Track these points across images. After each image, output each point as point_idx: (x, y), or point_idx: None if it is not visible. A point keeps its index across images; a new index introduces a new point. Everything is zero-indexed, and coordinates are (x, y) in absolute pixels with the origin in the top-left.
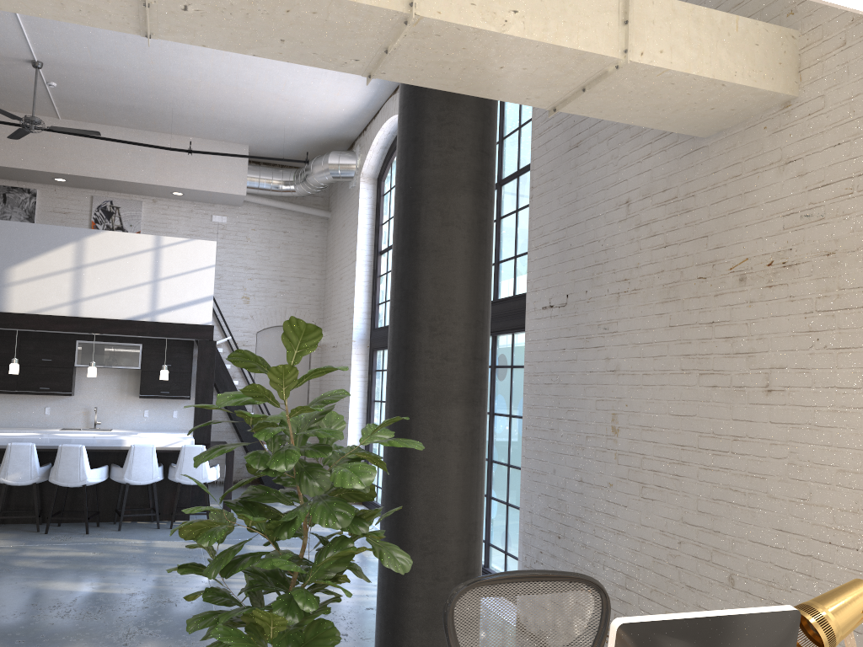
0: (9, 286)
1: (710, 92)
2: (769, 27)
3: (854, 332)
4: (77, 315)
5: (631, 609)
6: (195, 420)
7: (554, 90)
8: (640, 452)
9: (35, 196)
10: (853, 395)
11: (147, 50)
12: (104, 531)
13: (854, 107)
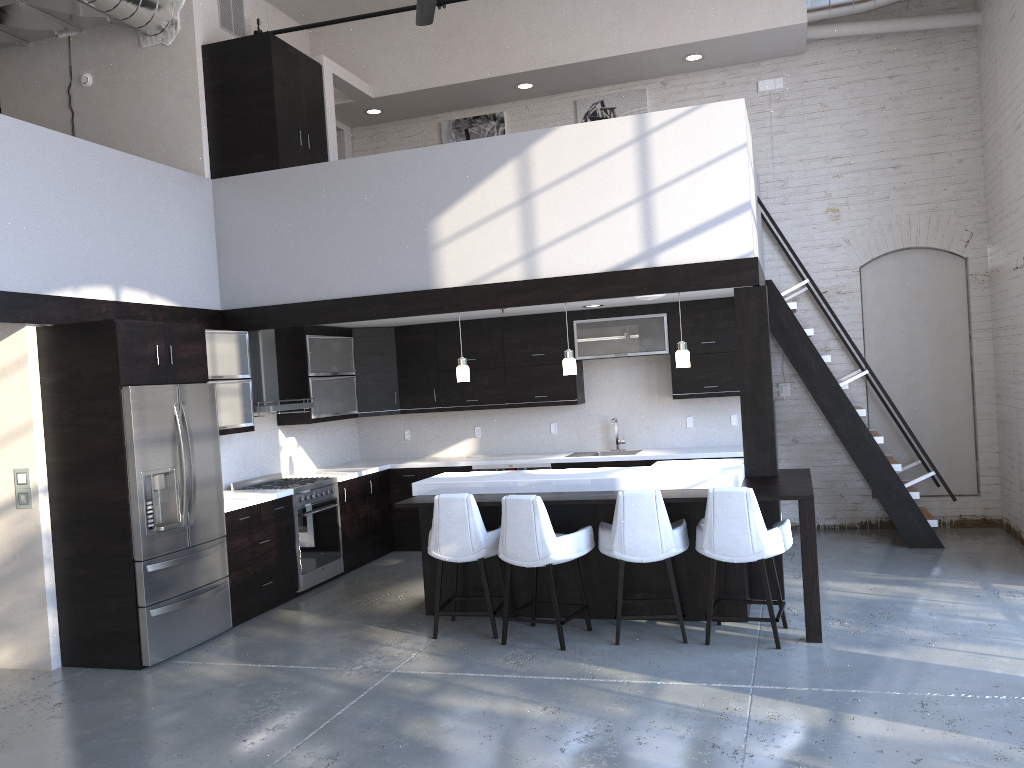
0: (437, 247)
1: None
2: None
3: None
4: (533, 277)
5: None
6: (745, 435)
7: None
8: None
9: (503, 123)
10: None
11: None
12: (592, 643)
13: None
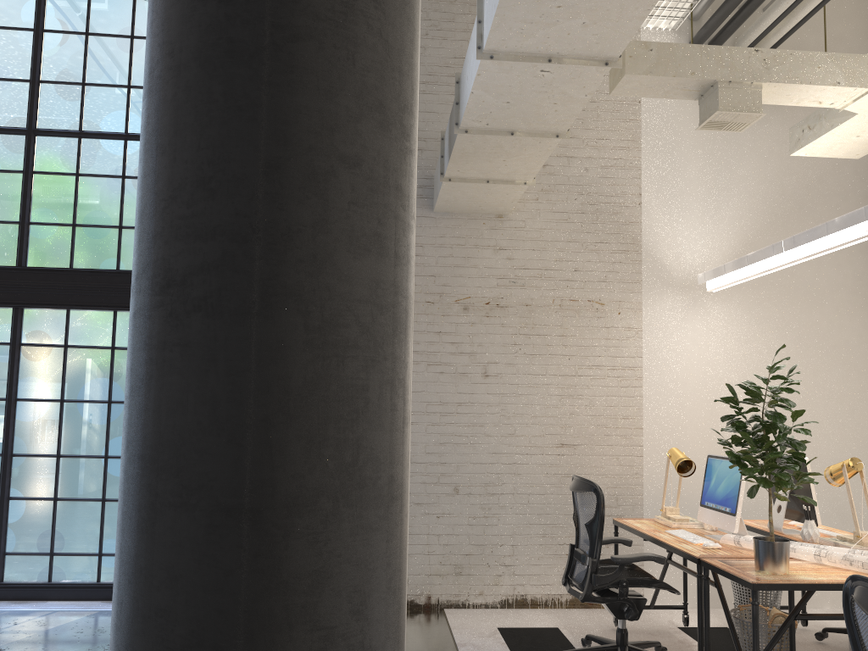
0: None
1: (501, 201)
2: None
3: (541, 347)
4: None
5: None
6: None
7: (477, 174)
8: None
9: None
10: (541, 378)
11: None
12: None
13: (543, 234)
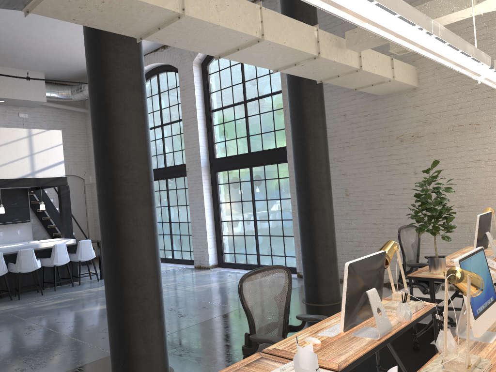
0: None
1: (400, 86)
2: (412, 67)
3: (443, 154)
4: None
5: (362, 252)
6: (64, 229)
7: (363, 85)
8: (361, 200)
9: None
10: (445, 171)
11: (30, 24)
12: (47, 292)
13: (439, 92)
